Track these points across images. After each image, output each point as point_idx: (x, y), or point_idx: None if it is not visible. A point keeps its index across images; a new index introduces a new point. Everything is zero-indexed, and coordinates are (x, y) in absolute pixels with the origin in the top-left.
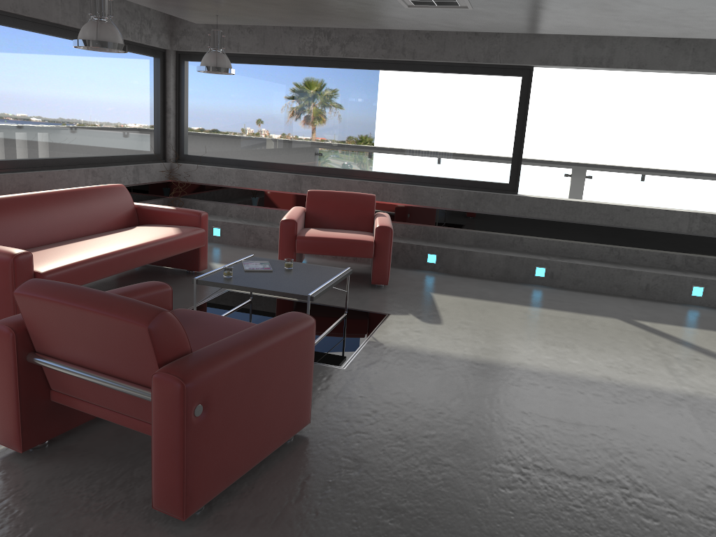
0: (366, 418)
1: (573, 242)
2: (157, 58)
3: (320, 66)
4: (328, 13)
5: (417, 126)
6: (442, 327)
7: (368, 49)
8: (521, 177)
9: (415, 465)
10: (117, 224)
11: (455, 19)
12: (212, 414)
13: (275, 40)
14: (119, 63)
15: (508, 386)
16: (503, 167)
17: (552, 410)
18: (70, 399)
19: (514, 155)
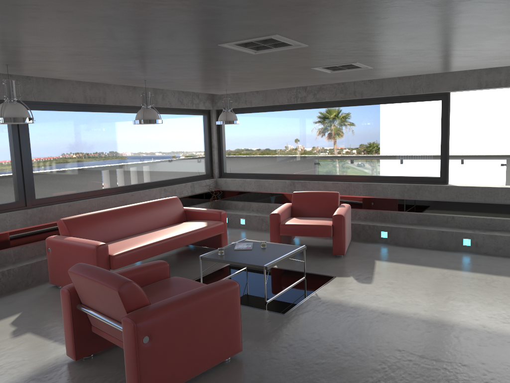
0: (282, 349)
1: (494, 218)
2: (205, 115)
3: (302, 108)
4: (287, 81)
5: (369, 141)
6: (370, 286)
7: (331, 94)
8: (466, 169)
9: (299, 382)
10: (172, 221)
11: (370, 73)
12: (156, 342)
13: (273, 96)
14: (180, 122)
15: (397, 330)
16: (434, 165)
17: (422, 348)
18: (99, 331)
19: (442, 156)
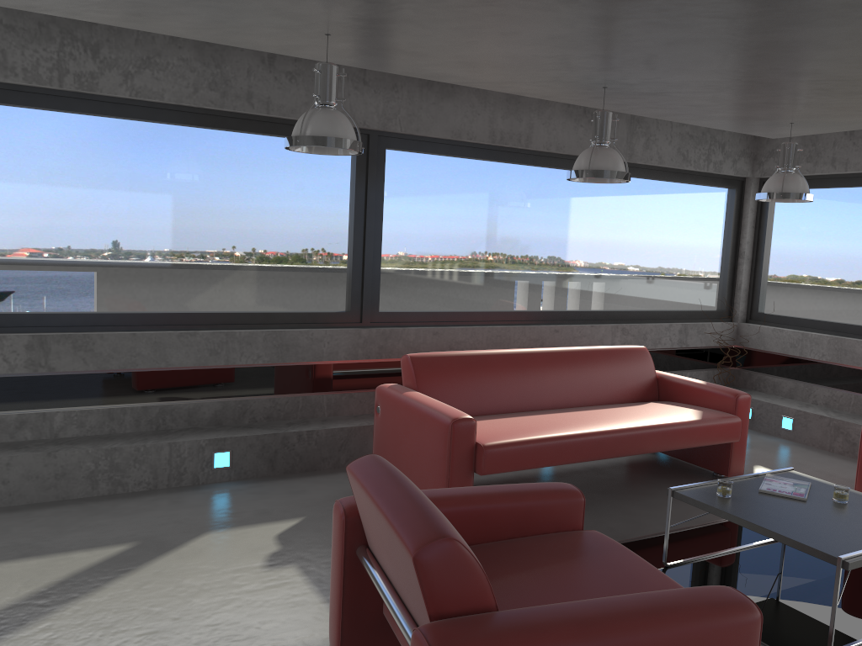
0: None
1: None
2: (732, 189)
3: None
4: None
5: None
6: None
7: None
8: None
9: None
10: (626, 396)
11: None
12: None
13: None
14: (676, 199)
15: None
16: None
17: None
18: (393, 621)
19: None
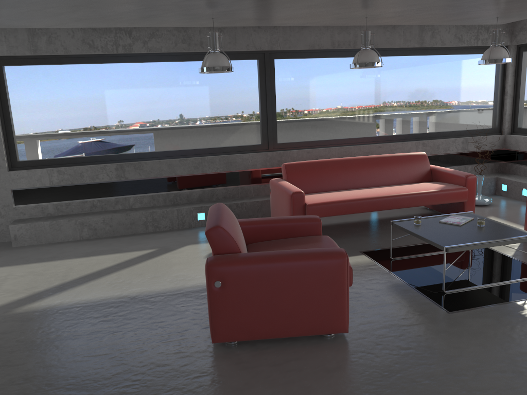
0: (397, 349)
1: None
2: None
3: None
4: None
5: None
6: None
7: None
8: None
9: (370, 390)
10: (410, 180)
11: None
12: (228, 290)
13: None
14: (458, 64)
15: None
16: None
17: None
18: None
19: None
